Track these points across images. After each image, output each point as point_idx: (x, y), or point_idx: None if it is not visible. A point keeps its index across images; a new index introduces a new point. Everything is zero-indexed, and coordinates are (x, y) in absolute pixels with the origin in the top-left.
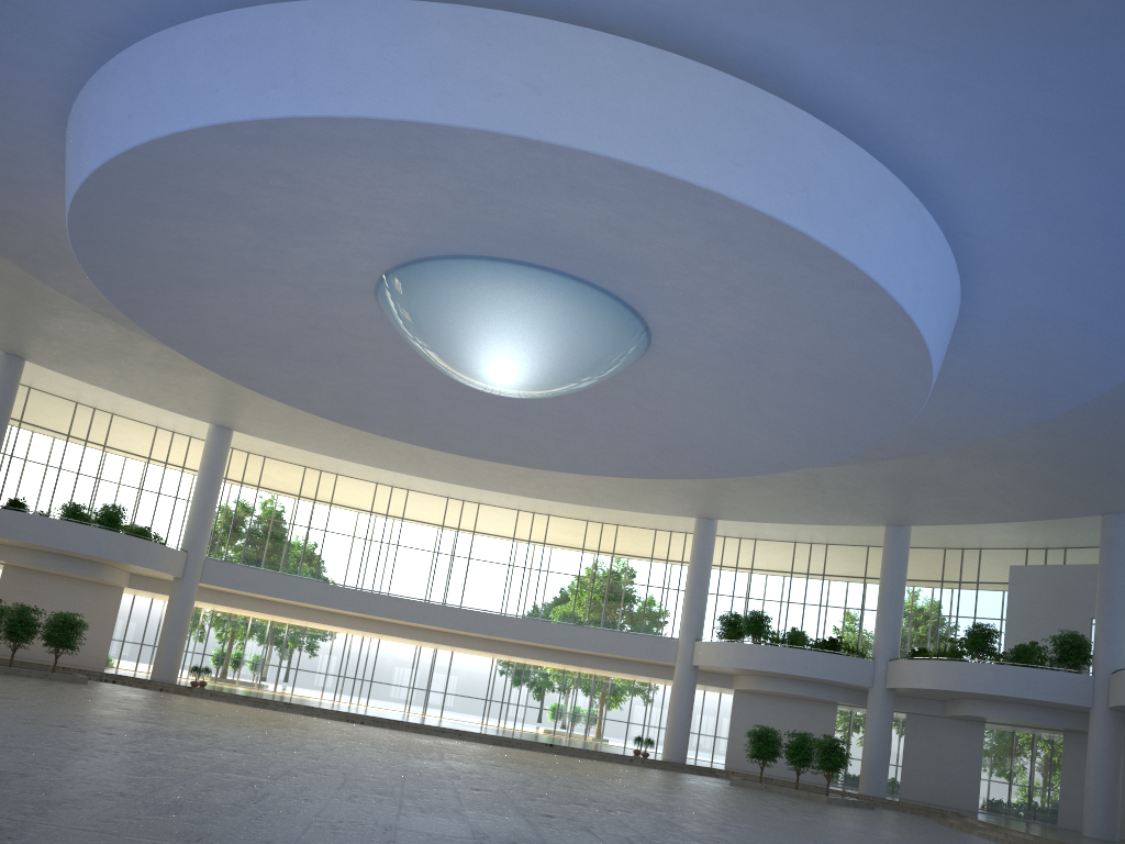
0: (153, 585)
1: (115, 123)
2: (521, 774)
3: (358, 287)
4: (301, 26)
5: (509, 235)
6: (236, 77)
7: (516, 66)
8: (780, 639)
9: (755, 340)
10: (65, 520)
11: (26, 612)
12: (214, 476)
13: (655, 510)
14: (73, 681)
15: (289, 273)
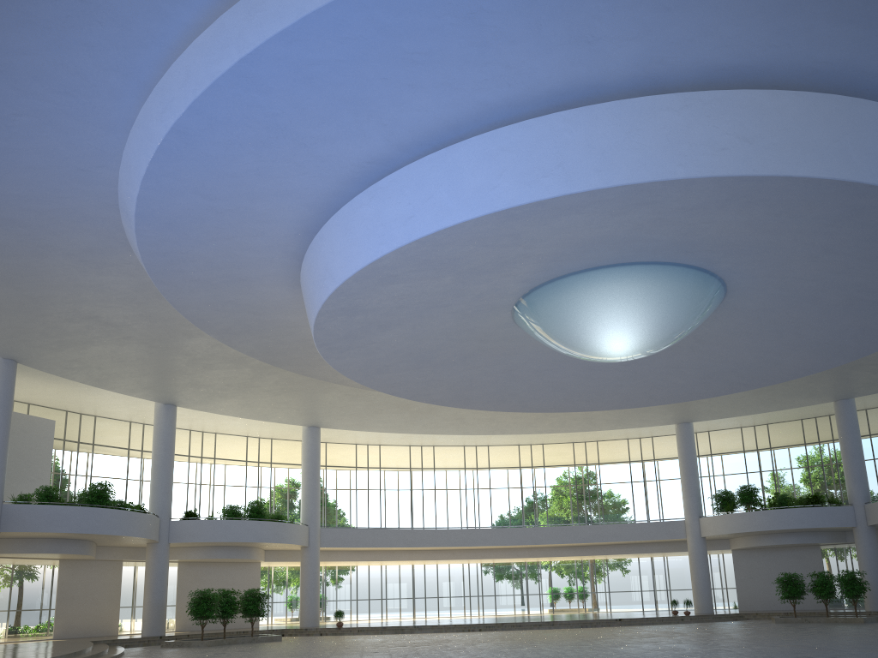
0: (281, 556)
1: (396, 224)
2: (688, 644)
3: (503, 304)
4: (559, 130)
5: (654, 245)
6: (510, 175)
7: (730, 126)
8: (772, 503)
9: (821, 283)
10: (227, 519)
11: (229, 594)
12: (315, 464)
13: (643, 424)
14: (272, 640)
15: (458, 304)
